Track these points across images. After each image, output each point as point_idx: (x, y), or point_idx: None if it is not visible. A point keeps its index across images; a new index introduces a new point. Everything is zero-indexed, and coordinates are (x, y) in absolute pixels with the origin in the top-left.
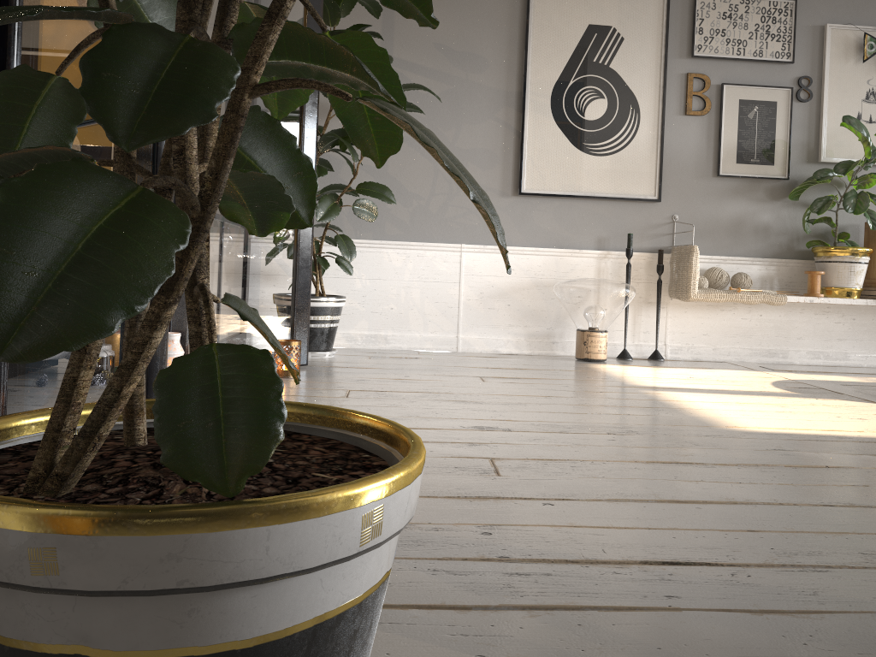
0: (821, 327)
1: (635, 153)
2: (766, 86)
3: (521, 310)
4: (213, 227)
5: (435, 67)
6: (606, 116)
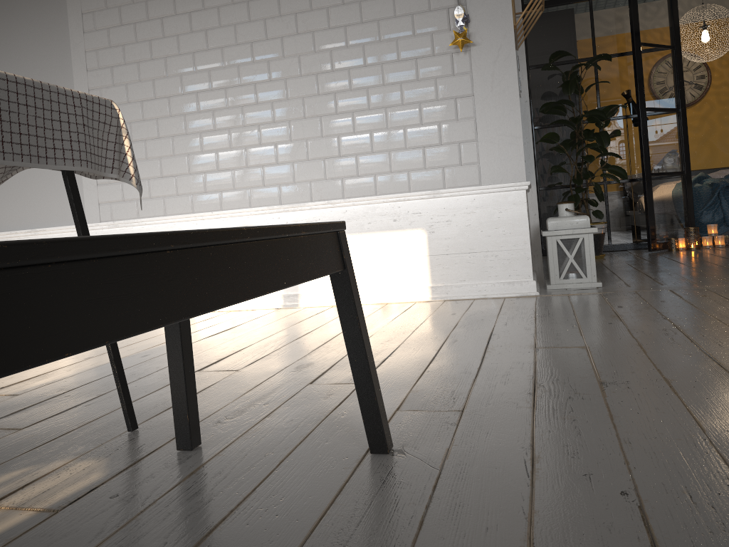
0: None
1: None
2: None
3: None
4: None
5: None
6: None
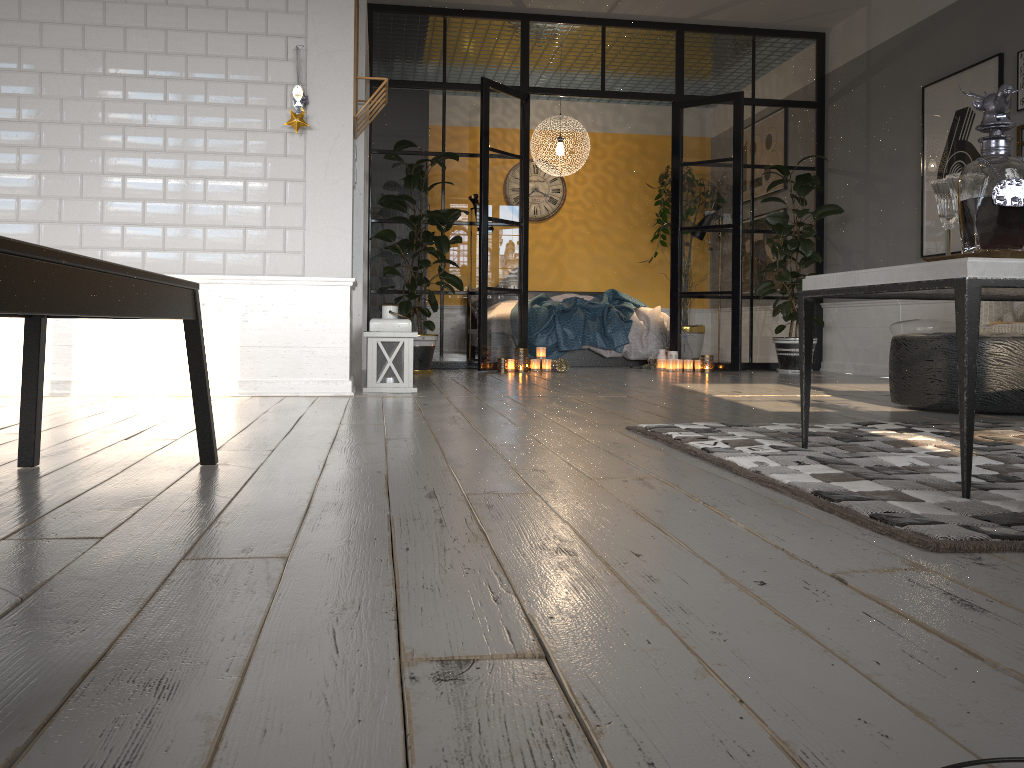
0: None
1: None
2: None
3: None
4: (688, 304)
5: (886, 174)
6: None
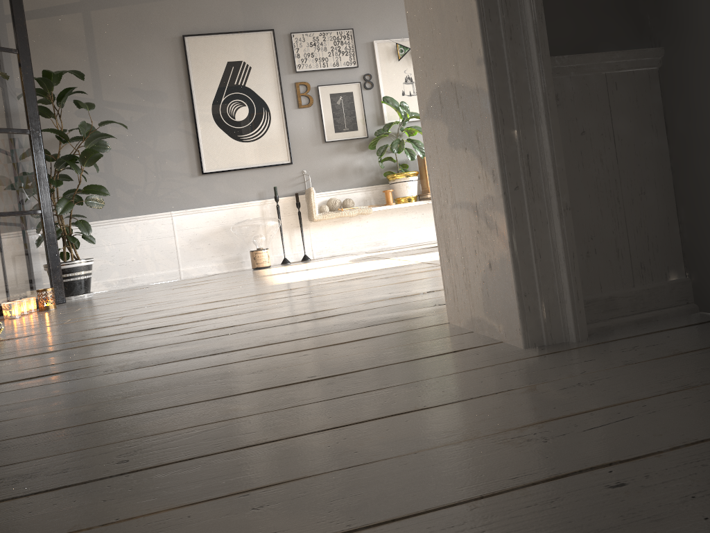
0: (404, 222)
1: (271, 137)
2: (344, 84)
3: (218, 246)
4: None
5: (132, 102)
6: (249, 117)
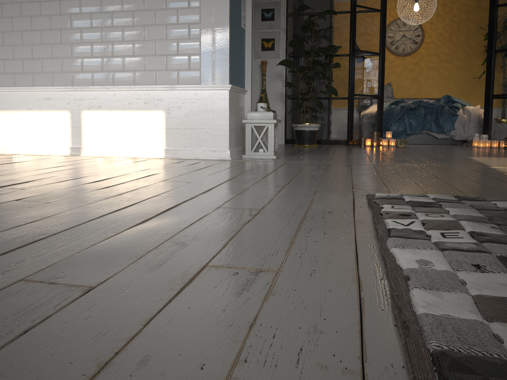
0: None
1: None
2: None
3: None
4: (497, 103)
5: None
6: None
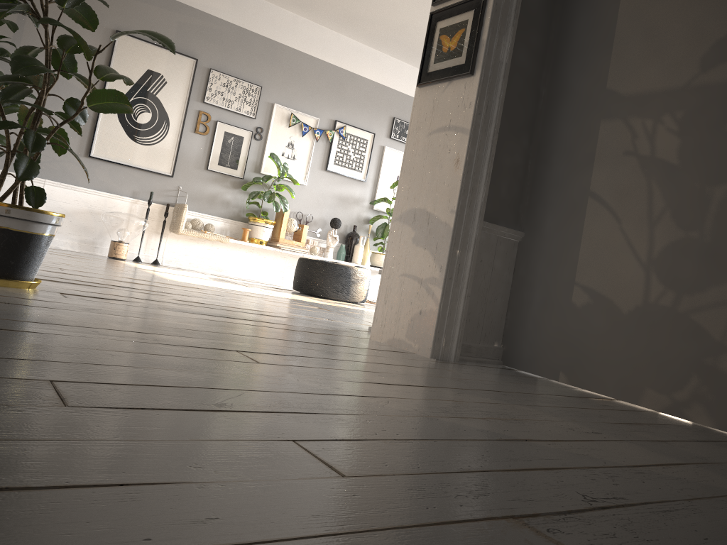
0: (248, 259)
1: (163, 147)
2: (239, 128)
3: (78, 226)
4: None
5: None
6: (150, 123)
